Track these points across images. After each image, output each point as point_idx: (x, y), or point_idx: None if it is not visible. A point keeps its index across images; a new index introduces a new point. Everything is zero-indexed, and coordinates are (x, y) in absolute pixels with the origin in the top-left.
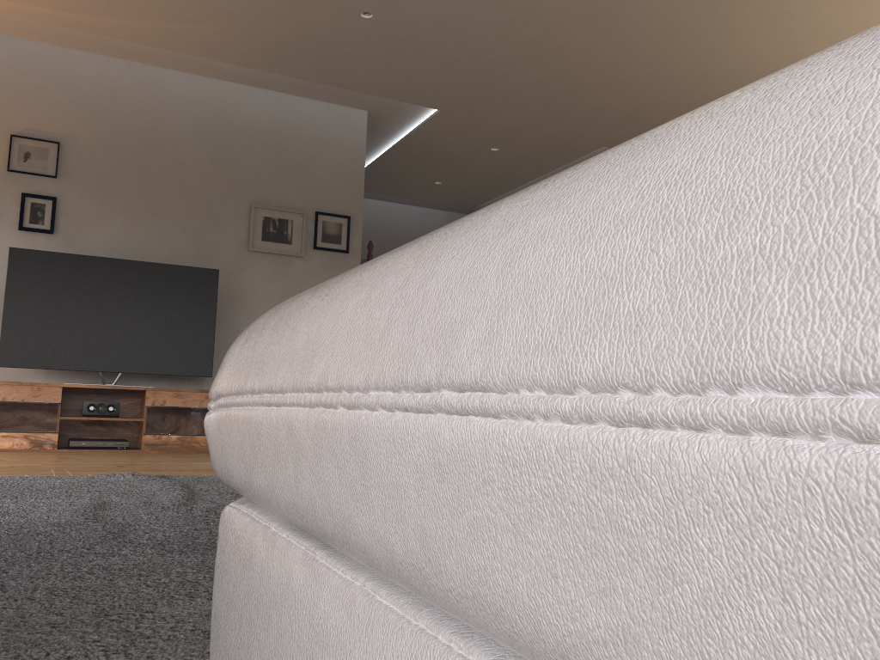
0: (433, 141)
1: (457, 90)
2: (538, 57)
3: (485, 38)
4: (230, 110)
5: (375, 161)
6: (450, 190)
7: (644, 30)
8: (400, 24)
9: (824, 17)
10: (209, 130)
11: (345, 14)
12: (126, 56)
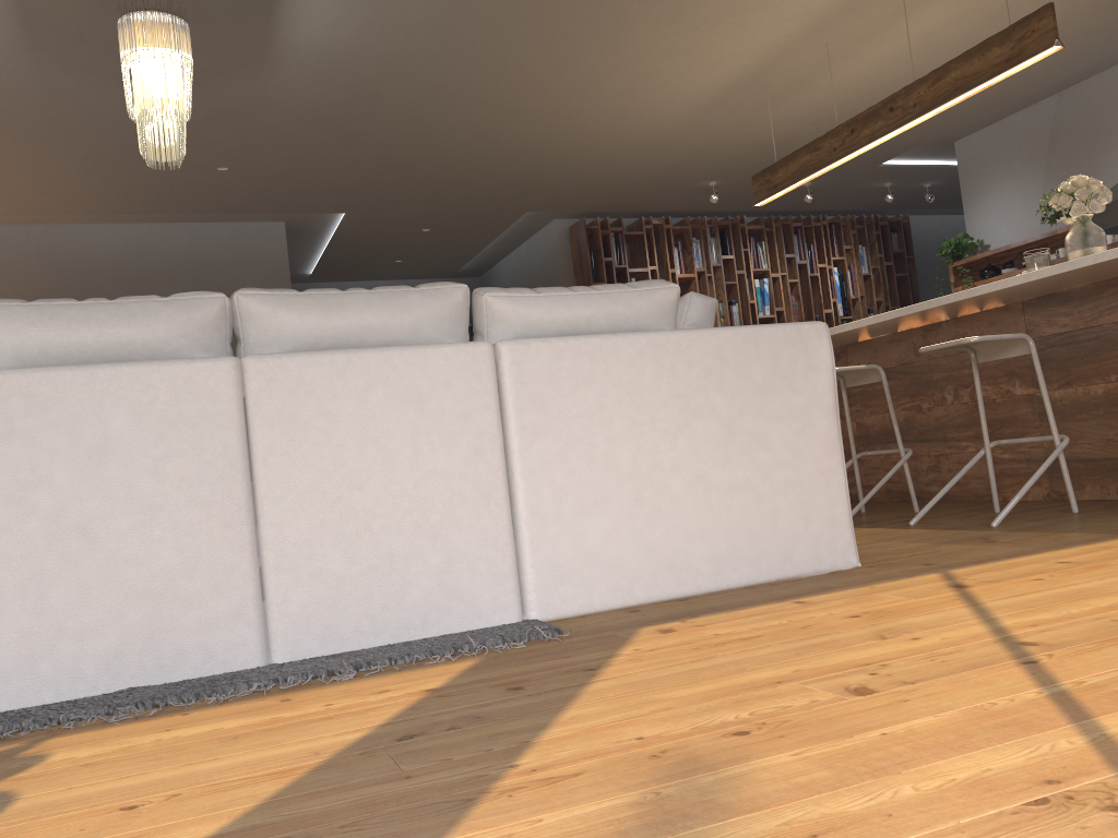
0: (362, 233)
1: (348, 198)
2: (396, 168)
3: (336, 165)
4: (149, 249)
5: (323, 256)
6: (417, 264)
7: (468, 138)
8: (256, 169)
9: (613, 107)
10: (132, 272)
11: (204, 170)
12: (43, 221)
